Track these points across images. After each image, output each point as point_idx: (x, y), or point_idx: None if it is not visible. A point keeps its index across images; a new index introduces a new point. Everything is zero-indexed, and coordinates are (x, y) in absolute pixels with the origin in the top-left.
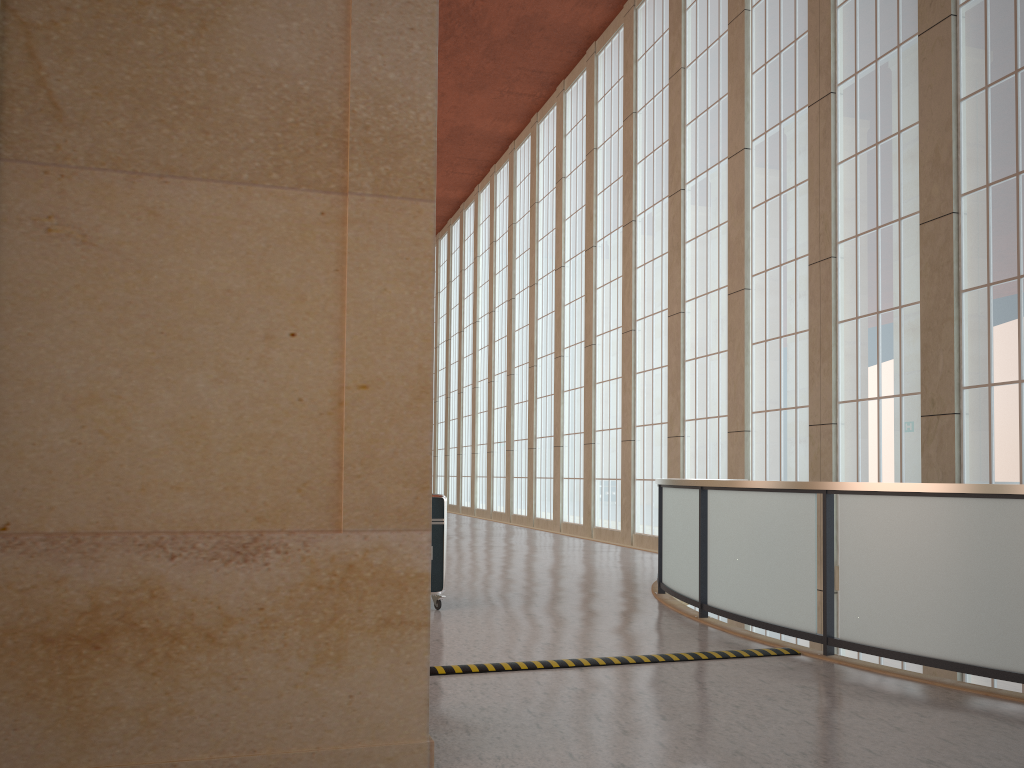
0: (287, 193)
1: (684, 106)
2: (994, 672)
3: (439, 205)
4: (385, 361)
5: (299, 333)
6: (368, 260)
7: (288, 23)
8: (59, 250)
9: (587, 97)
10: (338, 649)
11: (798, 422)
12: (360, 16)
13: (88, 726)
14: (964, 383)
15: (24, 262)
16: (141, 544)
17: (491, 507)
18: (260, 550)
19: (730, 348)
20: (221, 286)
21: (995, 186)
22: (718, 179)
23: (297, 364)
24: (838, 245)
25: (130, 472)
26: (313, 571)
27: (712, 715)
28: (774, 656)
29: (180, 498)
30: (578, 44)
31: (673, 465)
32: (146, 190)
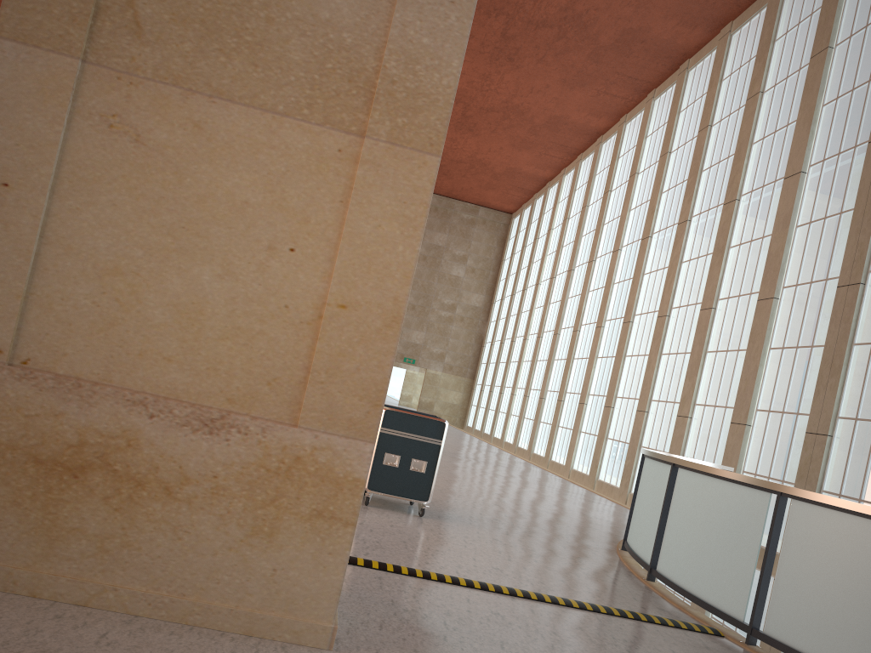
0: (313, 128)
1: (755, 126)
2: None
3: (529, 180)
4: (366, 288)
5: (297, 249)
6: (370, 197)
7: None
8: (116, 144)
9: (672, 106)
10: (272, 527)
11: (796, 427)
12: None
13: (55, 539)
14: None
15: (86, 149)
16: (129, 400)
17: (517, 443)
18: (225, 427)
19: (749, 348)
20: (240, 197)
21: None
22: (771, 195)
23: (290, 276)
24: (869, 273)
25: (133, 338)
26: (265, 455)
27: None
28: (697, 632)
29: (169, 368)
30: (673, 59)
31: (676, 441)
32: (196, 106)
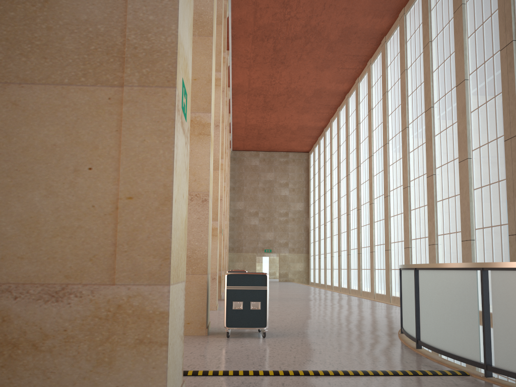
0: (89, 88)
1: (431, 62)
2: None
3: (313, 130)
4: (143, 182)
5: (94, 167)
6: (134, 123)
7: None
8: None
9: (382, 65)
10: (110, 357)
11: (502, 233)
12: None
13: None
14: None
15: None
16: None
17: (340, 285)
18: (66, 295)
19: (461, 192)
20: (50, 142)
21: None
22: (451, 99)
23: (92, 185)
24: None
25: None
26: (96, 308)
27: None
28: (450, 376)
29: (22, 264)
30: (376, 38)
31: (432, 261)
32: (11, 92)
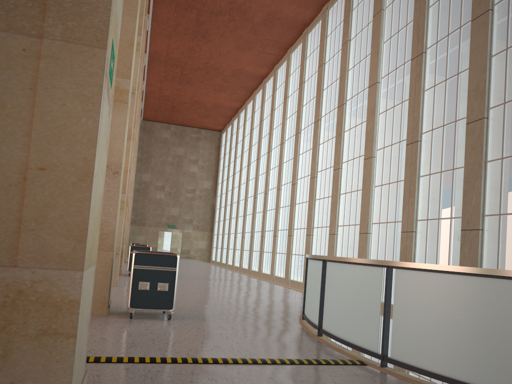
0: None
1: (348, 60)
2: None
3: (227, 110)
4: (60, 153)
5: None
6: (53, 83)
7: None
8: None
9: (301, 55)
10: (6, 349)
11: (396, 230)
12: None
13: None
14: (486, 213)
15: None
16: None
17: (241, 265)
18: None
19: (363, 188)
20: None
21: (509, 103)
22: (363, 98)
23: None
24: (422, 134)
25: None
26: None
27: None
28: (350, 365)
29: None
30: (298, 28)
31: (330, 249)
32: None
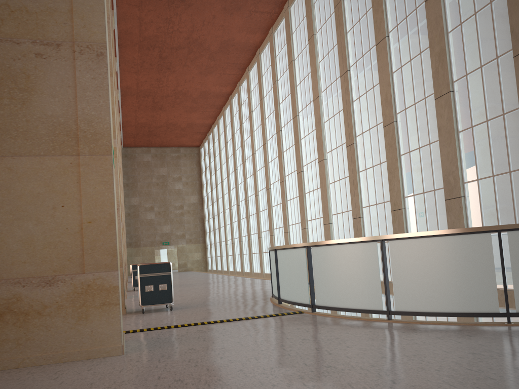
0: (57, 157)
1: (295, 77)
2: (360, 310)
3: (201, 127)
4: (97, 212)
5: (65, 205)
6: (88, 178)
7: (54, 99)
8: None
9: (258, 74)
10: (86, 314)
11: (349, 217)
12: (80, 93)
13: None
14: (405, 195)
15: None
16: (12, 282)
17: (235, 269)
18: (55, 282)
19: (321, 186)
20: (36, 192)
21: (408, 109)
22: (311, 110)
23: (65, 216)
24: (356, 137)
25: (7, 258)
26: (75, 288)
27: (243, 333)
28: (292, 314)
29: (25, 266)
30: (251, 50)
31: (304, 242)
32: (7, 161)
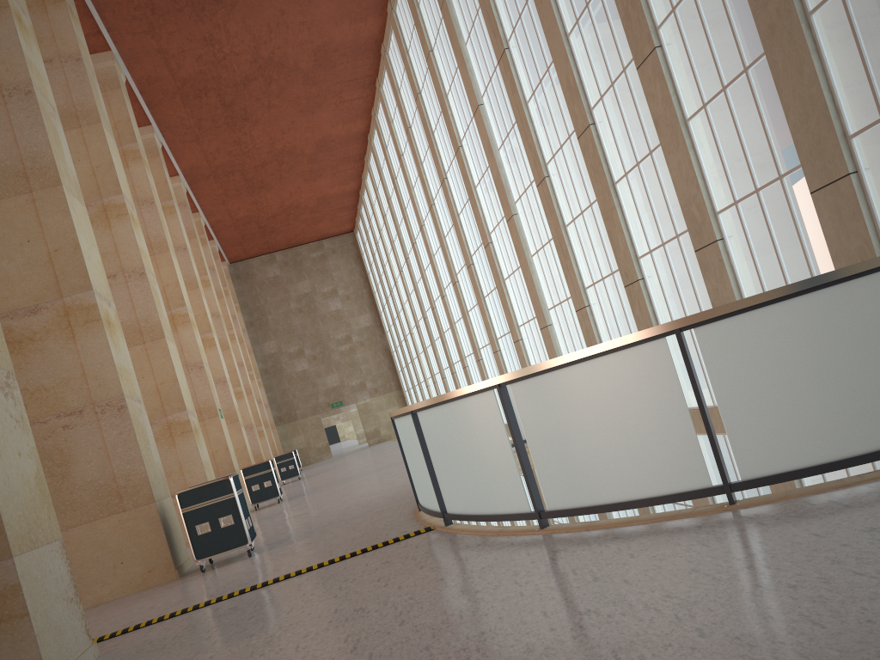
0: None
1: (441, 80)
2: (500, 517)
3: (343, 198)
4: None
5: None
6: None
7: None
8: None
9: (392, 88)
10: None
11: (572, 310)
12: None
13: None
14: (639, 254)
15: None
16: None
17: None
18: None
19: (520, 263)
20: None
21: (605, 97)
22: (475, 132)
23: None
24: (547, 166)
25: None
26: None
27: (285, 606)
28: (413, 537)
29: None
30: (371, 49)
31: (523, 364)
32: None
